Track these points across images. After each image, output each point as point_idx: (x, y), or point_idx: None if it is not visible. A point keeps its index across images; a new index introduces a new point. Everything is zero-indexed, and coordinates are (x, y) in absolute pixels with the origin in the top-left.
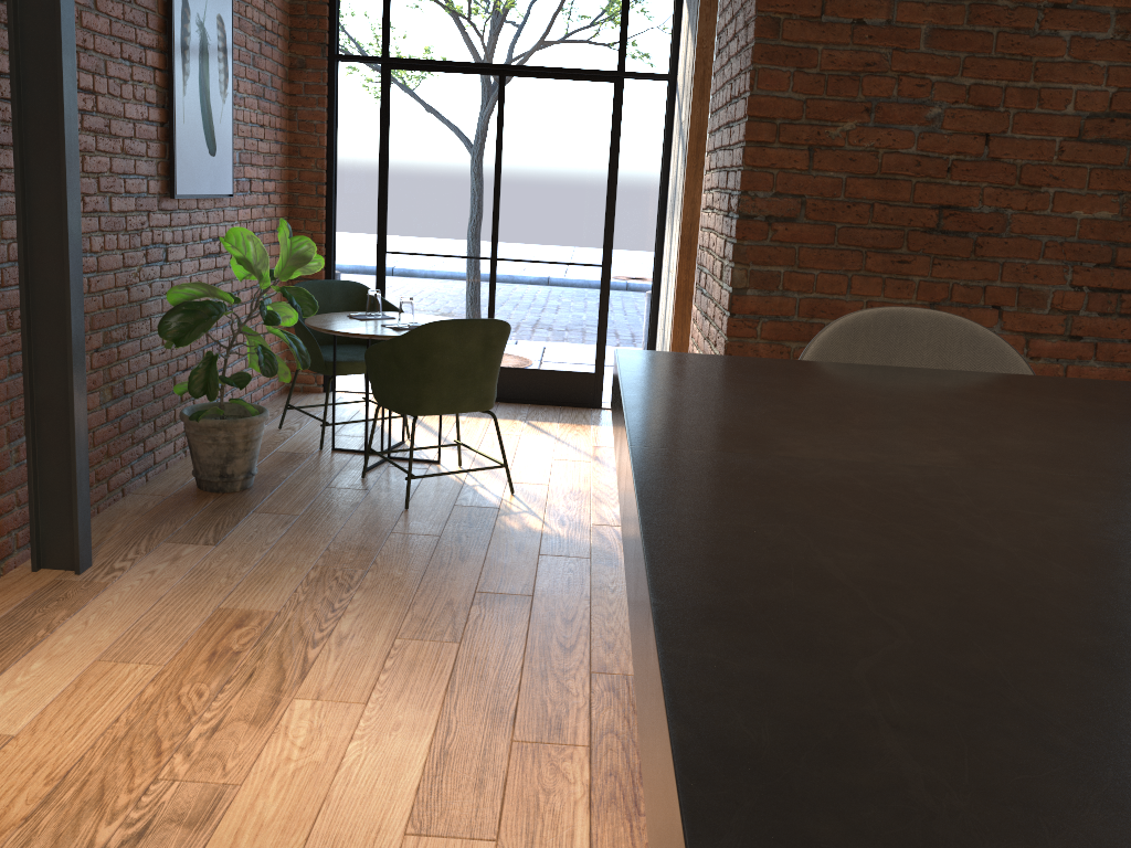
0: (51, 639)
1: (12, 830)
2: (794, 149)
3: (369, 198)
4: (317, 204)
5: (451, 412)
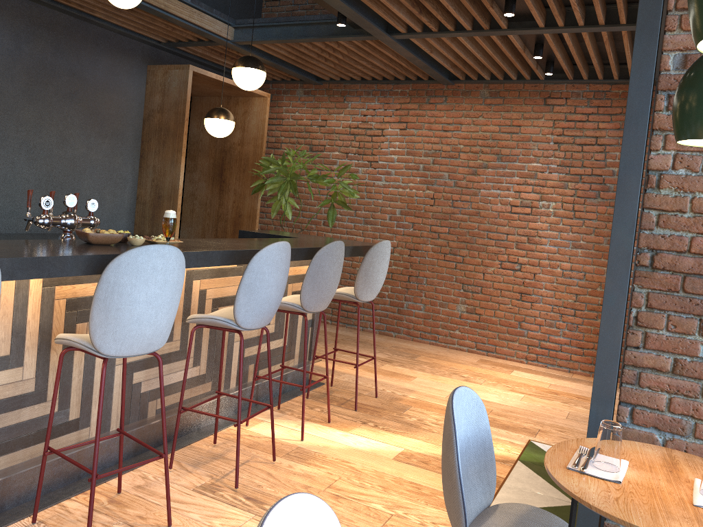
0: (564, 381)
1: (469, 370)
2: None
3: None
4: None
5: None
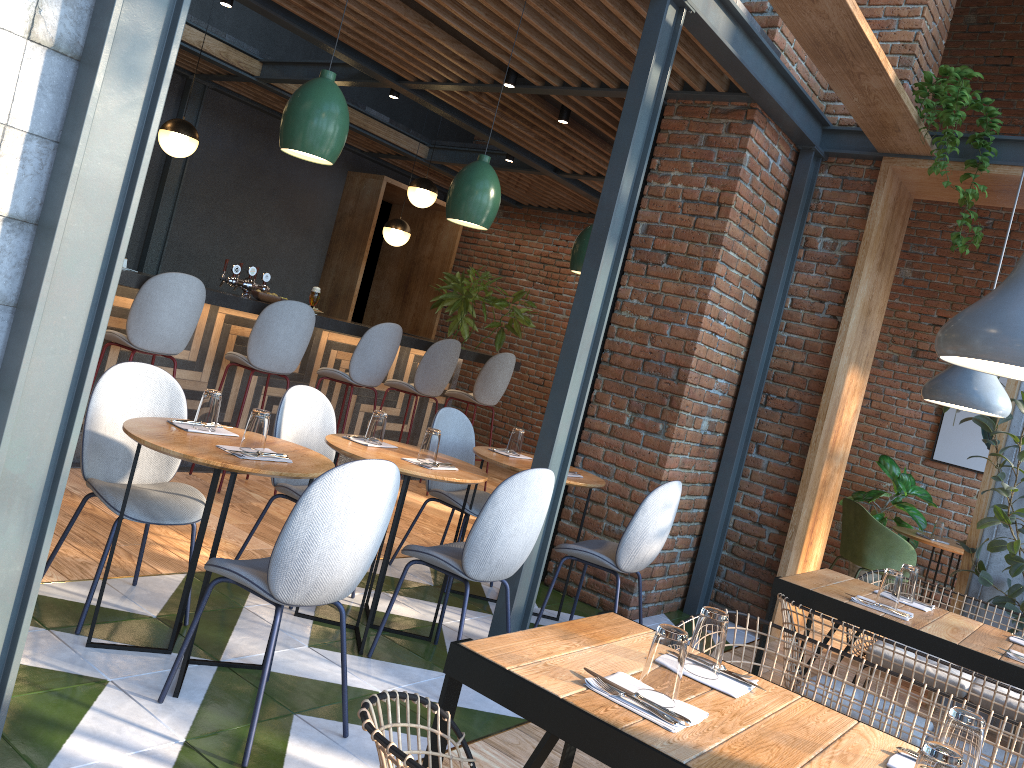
0: None
1: None
2: None
3: None
4: None
5: (844, 556)
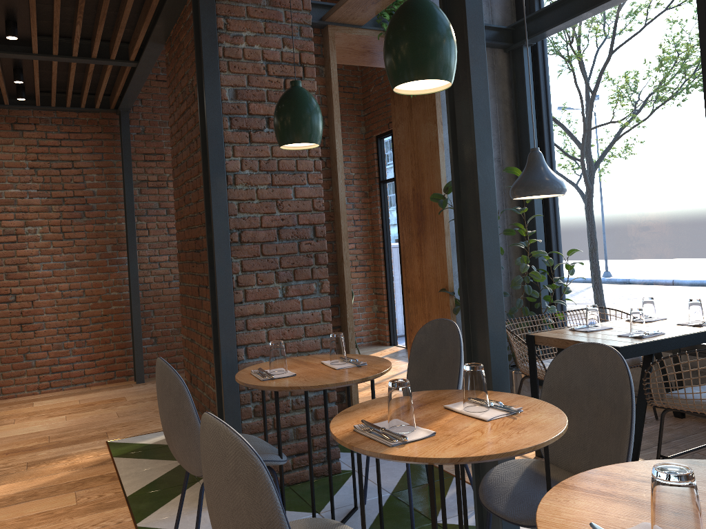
0: (89, 394)
1: None
2: (179, 221)
3: (396, 246)
4: (379, 252)
5: None
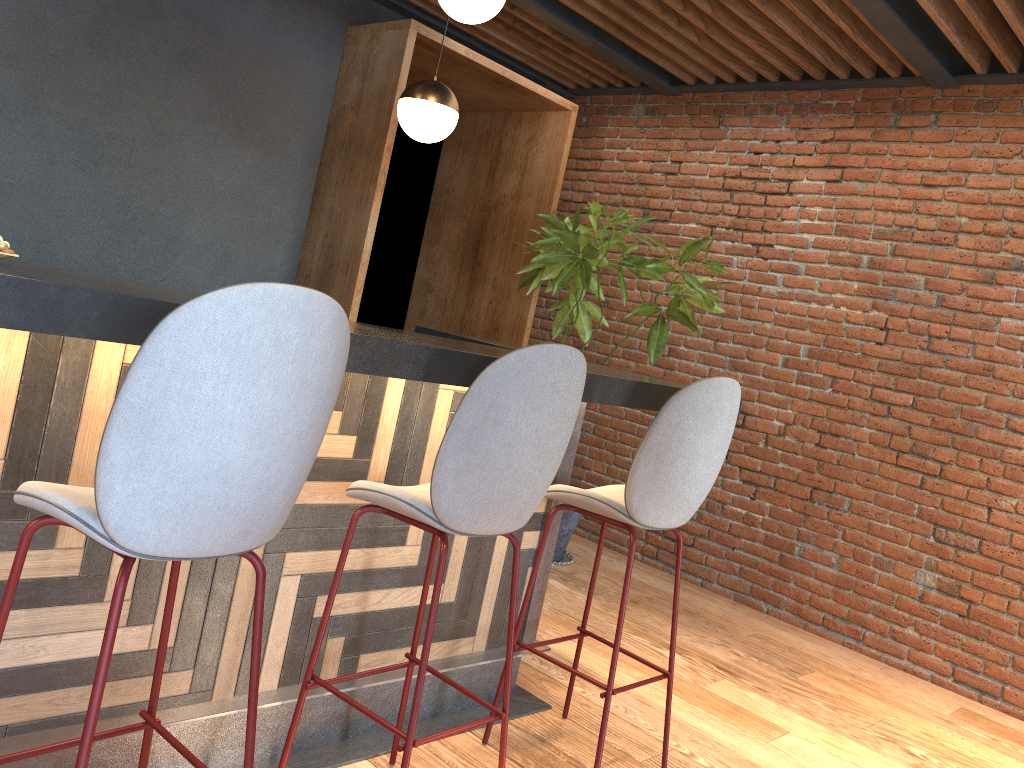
0: None
1: (930, 738)
2: None
3: None
4: None
5: None
